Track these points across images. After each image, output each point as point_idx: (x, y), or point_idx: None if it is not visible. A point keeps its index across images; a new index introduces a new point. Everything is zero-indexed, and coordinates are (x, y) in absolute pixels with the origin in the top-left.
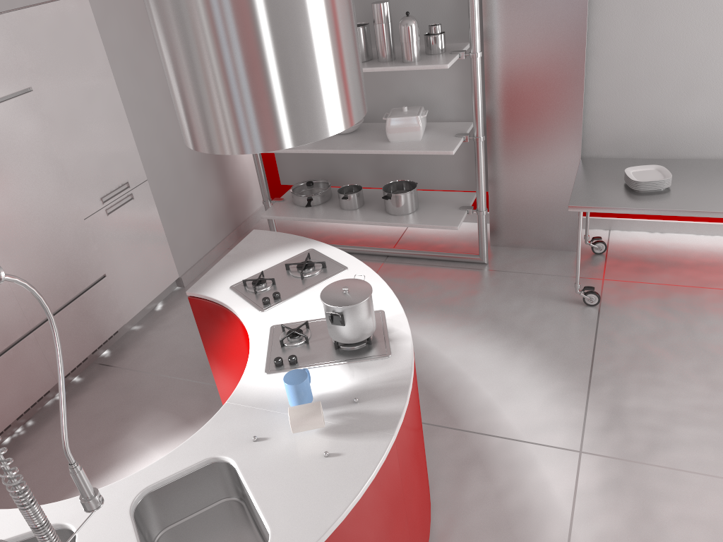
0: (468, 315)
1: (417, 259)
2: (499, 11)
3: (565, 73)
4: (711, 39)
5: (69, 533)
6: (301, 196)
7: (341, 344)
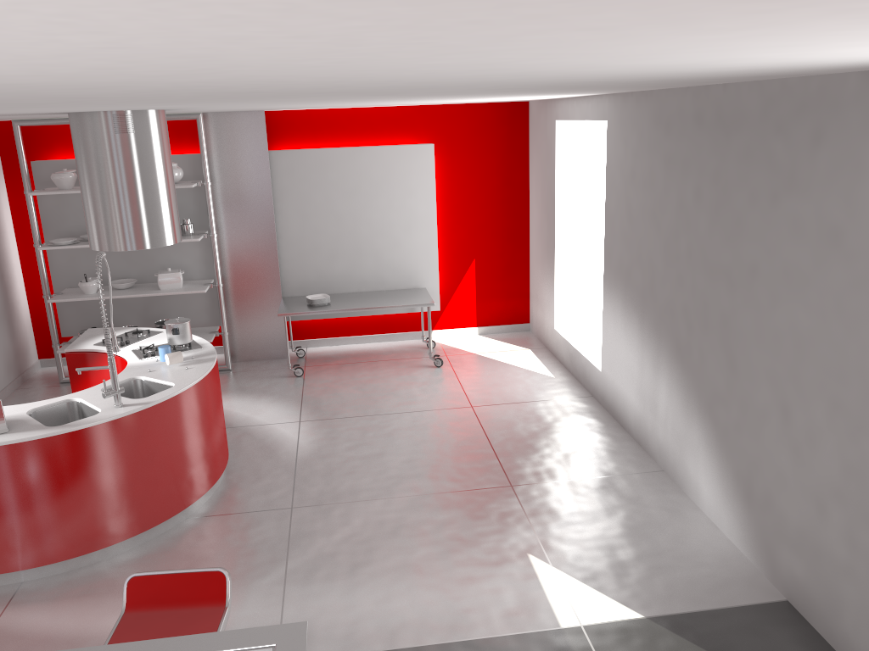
0: (225, 390)
1: None
2: (224, 213)
3: (267, 247)
4: (339, 229)
5: (72, 404)
6: None
7: (176, 347)
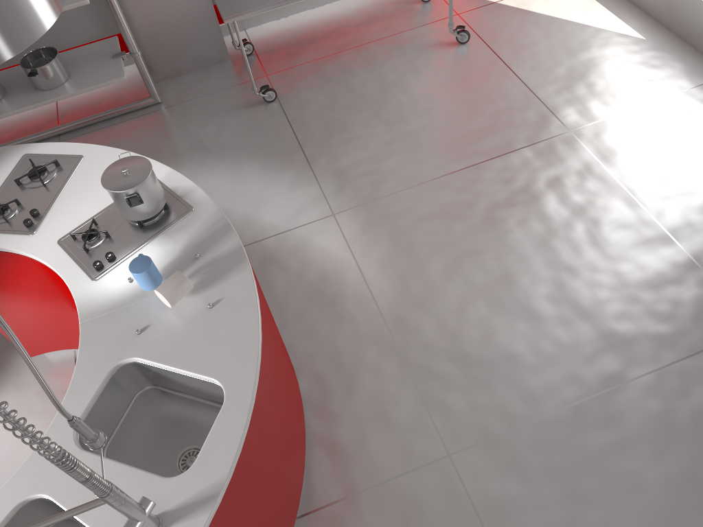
0: (178, 154)
1: (92, 125)
2: None
3: None
4: None
5: (34, 503)
6: None
7: (142, 221)
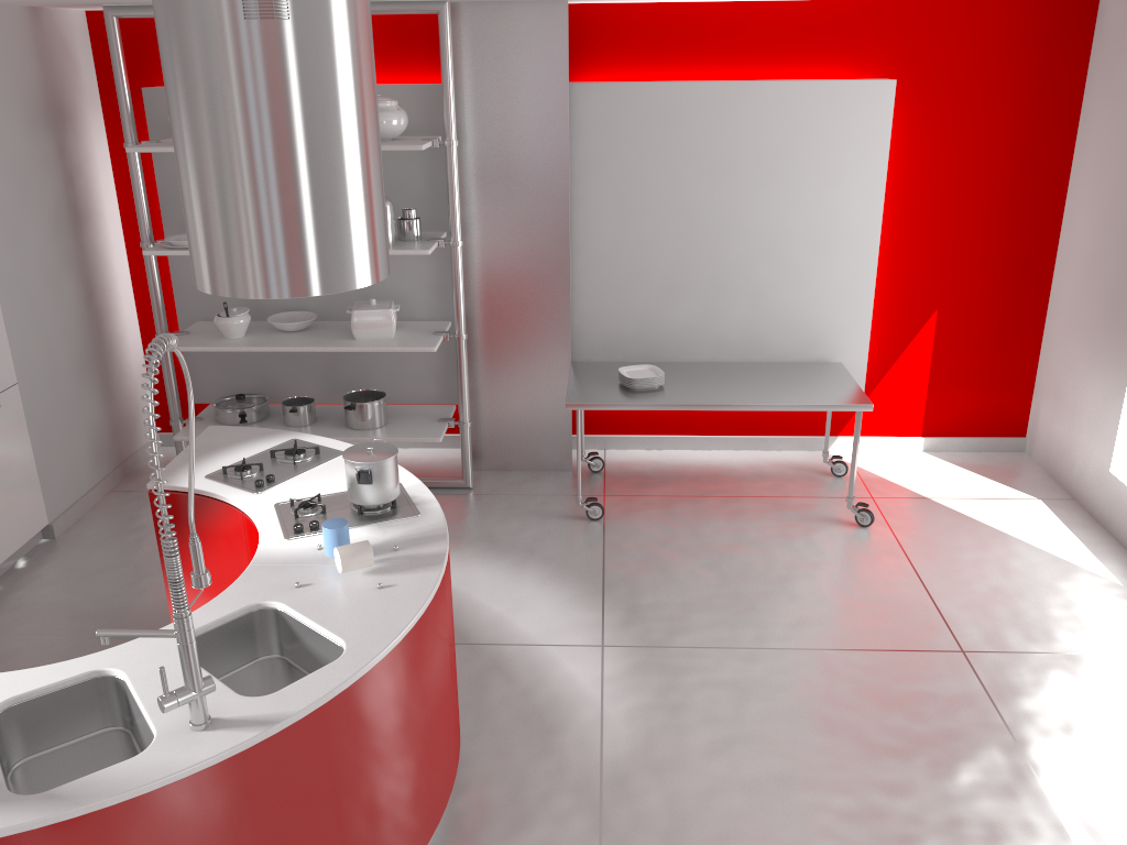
0: (460, 539)
1: None
2: (478, 200)
3: (551, 269)
4: (687, 242)
5: (107, 681)
6: (231, 411)
7: (364, 509)
